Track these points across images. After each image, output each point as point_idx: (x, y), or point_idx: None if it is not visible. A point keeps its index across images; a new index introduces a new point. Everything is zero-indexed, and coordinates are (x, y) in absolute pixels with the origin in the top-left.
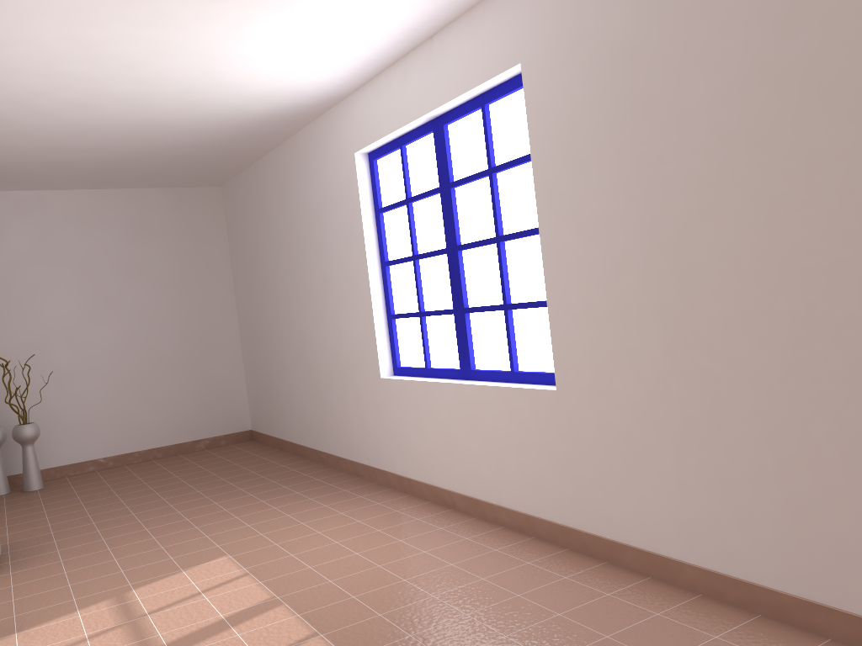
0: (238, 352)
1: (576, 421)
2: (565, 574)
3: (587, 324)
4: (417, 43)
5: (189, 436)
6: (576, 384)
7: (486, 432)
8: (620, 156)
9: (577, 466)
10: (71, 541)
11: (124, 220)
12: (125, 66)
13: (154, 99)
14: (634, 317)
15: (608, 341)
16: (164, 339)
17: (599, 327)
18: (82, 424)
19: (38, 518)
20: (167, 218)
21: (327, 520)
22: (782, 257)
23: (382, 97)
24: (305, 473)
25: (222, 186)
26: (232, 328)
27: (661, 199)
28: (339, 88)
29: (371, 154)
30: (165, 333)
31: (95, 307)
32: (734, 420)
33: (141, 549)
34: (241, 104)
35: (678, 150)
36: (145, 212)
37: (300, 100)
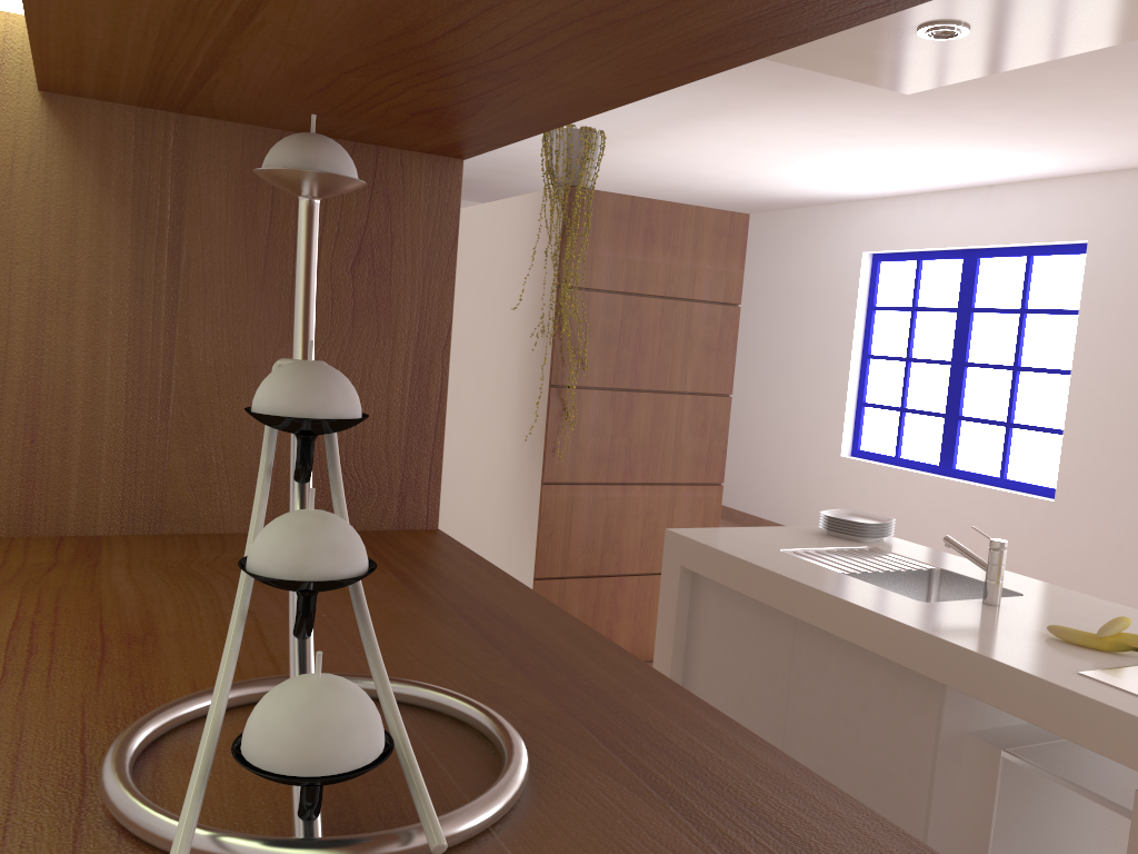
0: None
1: (1068, 529)
2: None
3: (1100, 457)
4: (975, 186)
5: None
6: (1076, 500)
7: (964, 523)
8: None
9: (1059, 563)
10: None
11: None
12: (735, 164)
13: (715, 180)
14: None
15: (1118, 474)
16: None
17: (1112, 462)
18: None
19: None
20: None
21: None
22: None
23: (914, 215)
24: (724, 525)
25: None
26: None
27: None
28: (870, 195)
29: (877, 256)
30: None
31: None
32: None
33: None
34: (774, 191)
35: None
36: None
37: (826, 196)
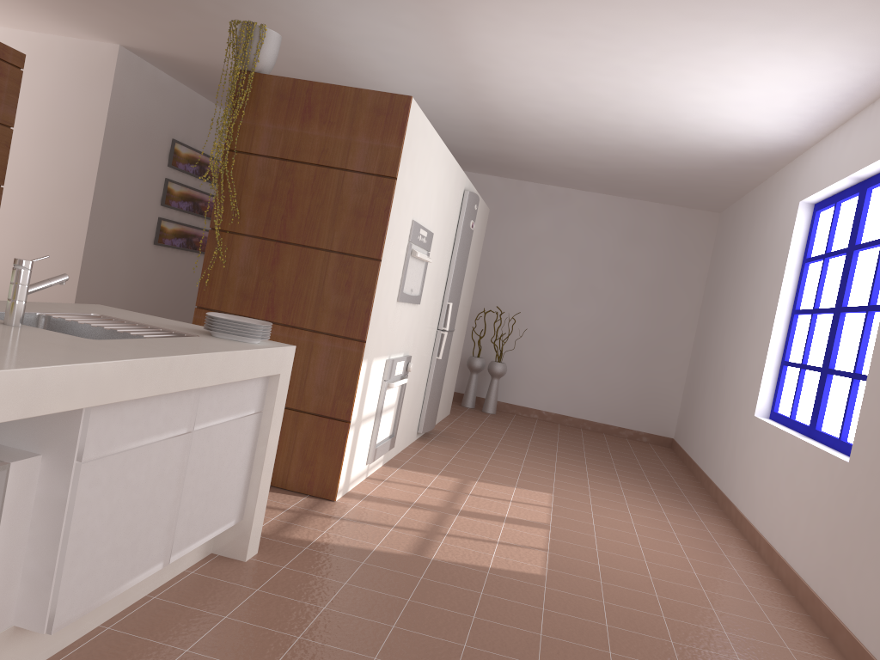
0: (685, 365)
1: (851, 497)
2: (775, 622)
3: None
4: (861, 106)
5: (617, 421)
6: (861, 461)
7: (797, 488)
8: None
9: (839, 540)
10: (475, 445)
11: (624, 225)
12: (603, 102)
13: (633, 129)
14: None
15: None
16: (624, 333)
17: None
18: (539, 379)
19: (472, 427)
20: (660, 231)
21: (646, 510)
22: None
23: (829, 153)
24: (677, 482)
25: (720, 213)
26: (686, 342)
27: None
28: (798, 139)
29: (816, 205)
30: (626, 328)
31: (579, 290)
32: None
33: (506, 467)
34: (707, 142)
35: None
36: (644, 222)
37: (763, 145)
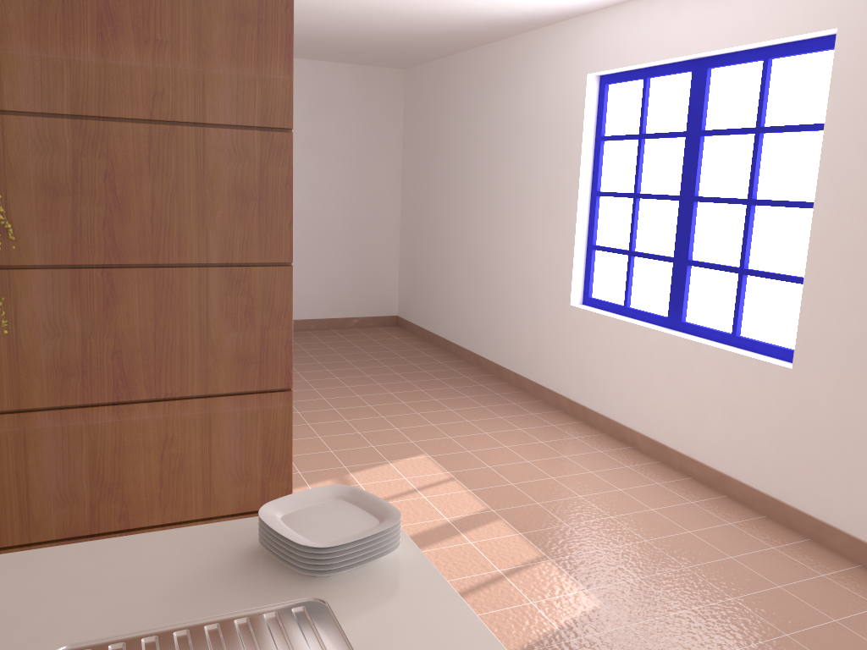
0: (396, 239)
1: (808, 404)
2: (771, 543)
3: (849, 315)
4: None
5: (341, 313)
6: (818, 369)
7: (691, 387)
8: None
9: (797, 445)
10: None
11: (309, 93)
12: None
13: None
14: None
15: None
16: (331, 217)
17: (865, 322)
18: None
19: None
20: (349, 95)
21: (508, 434)
22: None
23: (638, 24)
24: (466, 375)
25: (406, 69)
26: (394, 215)
27: None
28: (589, 5)
29: (604, 77)
30: (332, 211)
31: None
32: None
33: (339, 430)
34: (482, 7)
35: None
36: (329, 87)
37: (543, 10)
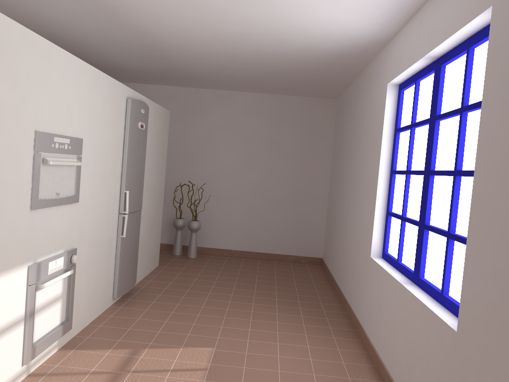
0: (325, 207)
1: (463, 371)
2: None
3: (490, 282)
4: None
5: (283, 251)
6: (470, 336)
7: (410, 336)
8: None
9: None
10: (165, 298)
11: (273, 114)
12: (220, 13)
13: (254, 37)
14: None
15: (503, 310)
16: (281, 189)
17: (499, 291)
18: (226, 227)
19: (171, 276)
20: (298, 115)
21: (293, 348)
22: None
23: (406, 40)
24: (322, 302)
25: (337, 99)
26: (324, 191)
27: None
28: (381, 33)
29: (400, 85)
30: (282, 186)
31: (247, 162)
32: None
33: (183, 320)
34: (314, 43)
35: None
36: (286, 110)
37: (355, 41)
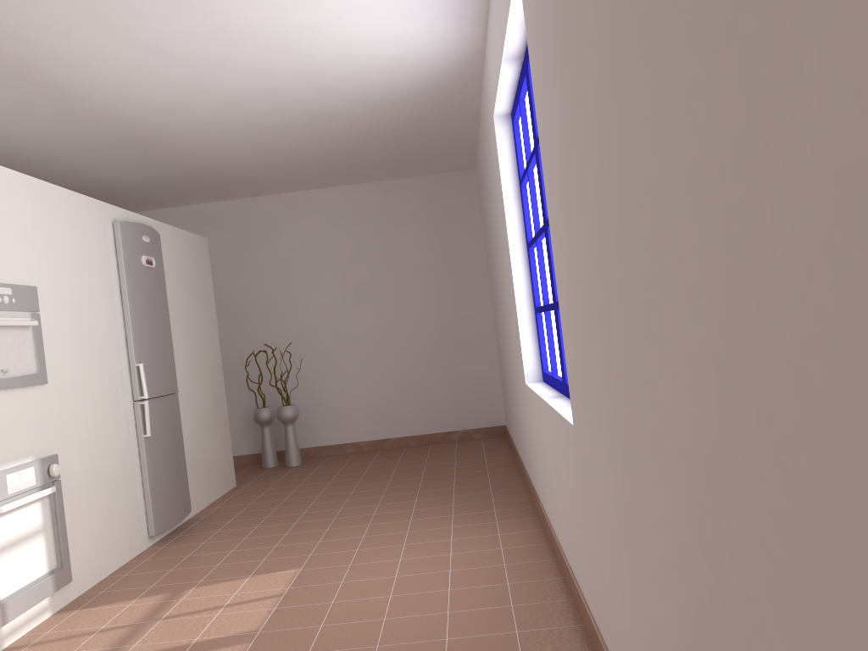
0: (492, 342)
1: (584, 475)
2: None
3: (574, 332)
4: None
5: (442, 426)
6: (579, 421)
7: (558, 469)
8: (559, 68)
9: (590, 540)
10: (237, 523)
11: (380, 212)
12: (213, 62)
13: (286, 90)
14: (589, 326)
15: (583, 361)
16: (417, 328)
17: (579, 339)
18: (343, 408)
19: (254, 495)
20: (420, 206)
21: (428, 545)
22: (647, 221)
23: (491, 44)
24: (493, 482)
25: (475, 168)
26: (486, 317)
27: (581, 131)
28: (462, 43)
29: (511, 115)
30: (418, 322)
31: (354, 297)
32: (651, 521)
33: (260, 544)
34: (377, 81)
35: (580, 43)
36: (399, 202)
37: (436, 64)
